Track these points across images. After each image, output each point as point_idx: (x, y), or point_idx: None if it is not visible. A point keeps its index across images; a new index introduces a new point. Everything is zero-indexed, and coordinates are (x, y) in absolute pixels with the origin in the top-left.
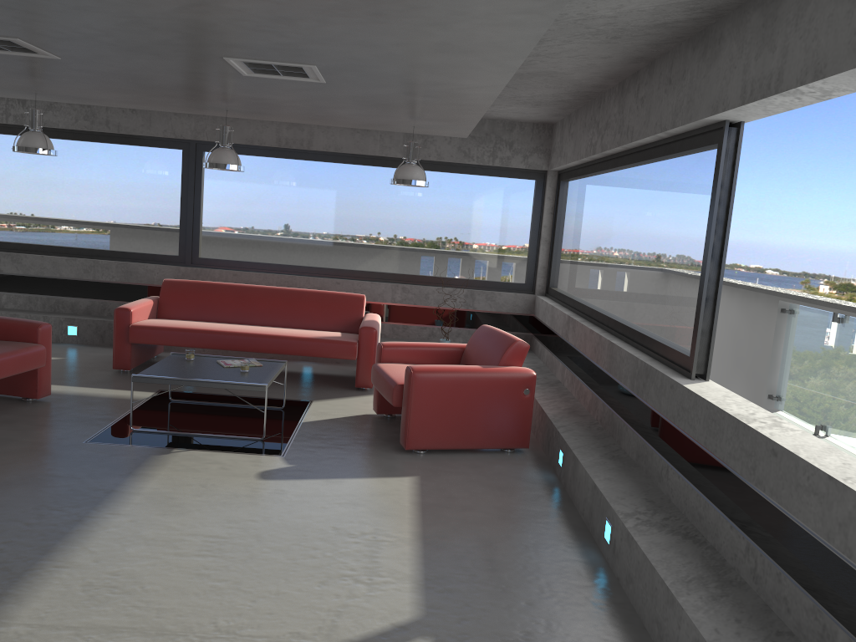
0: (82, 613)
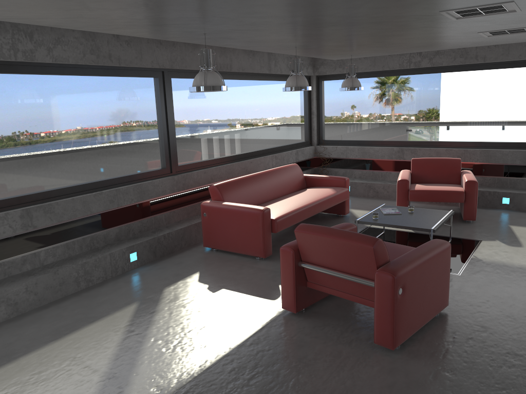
0: None
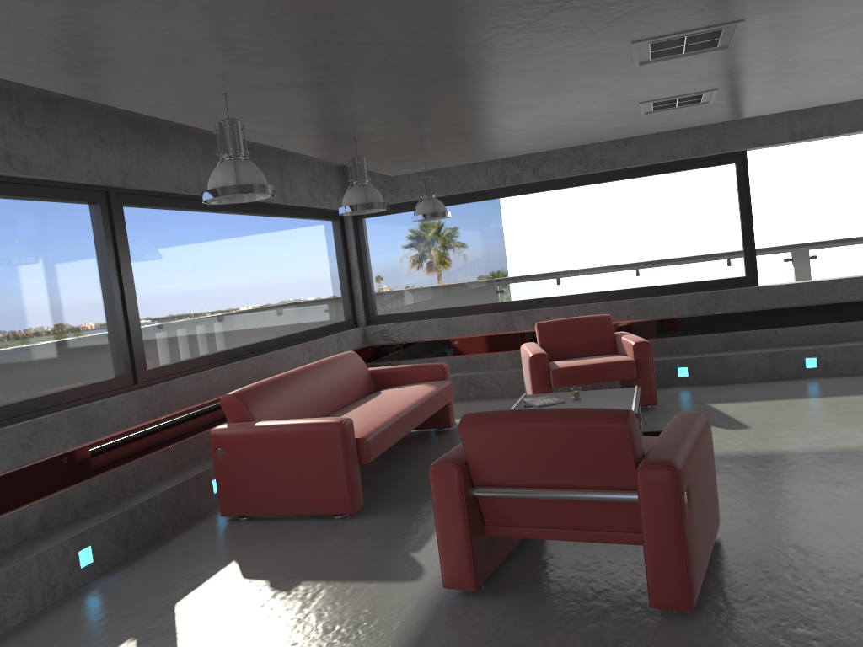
0: None
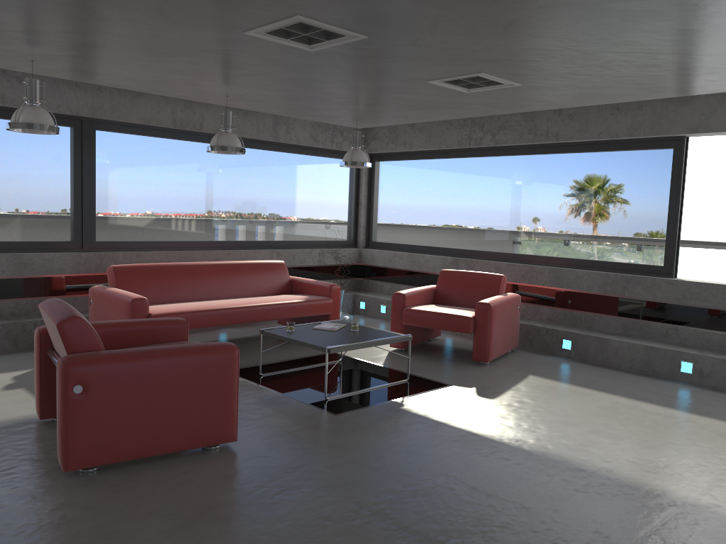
0: (689, 479)
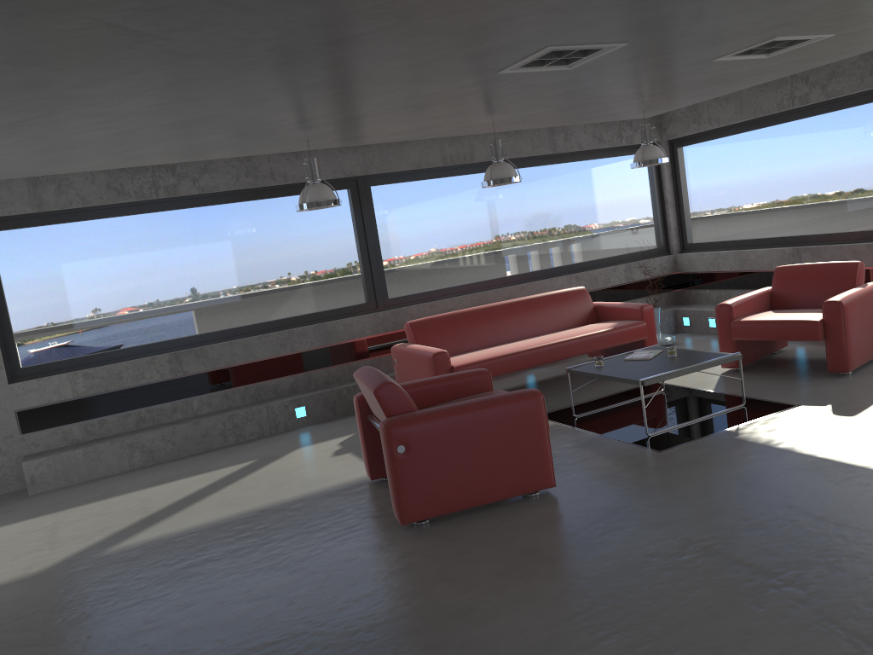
0: None
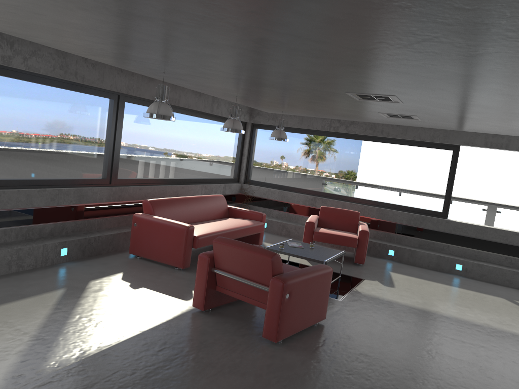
0: None
